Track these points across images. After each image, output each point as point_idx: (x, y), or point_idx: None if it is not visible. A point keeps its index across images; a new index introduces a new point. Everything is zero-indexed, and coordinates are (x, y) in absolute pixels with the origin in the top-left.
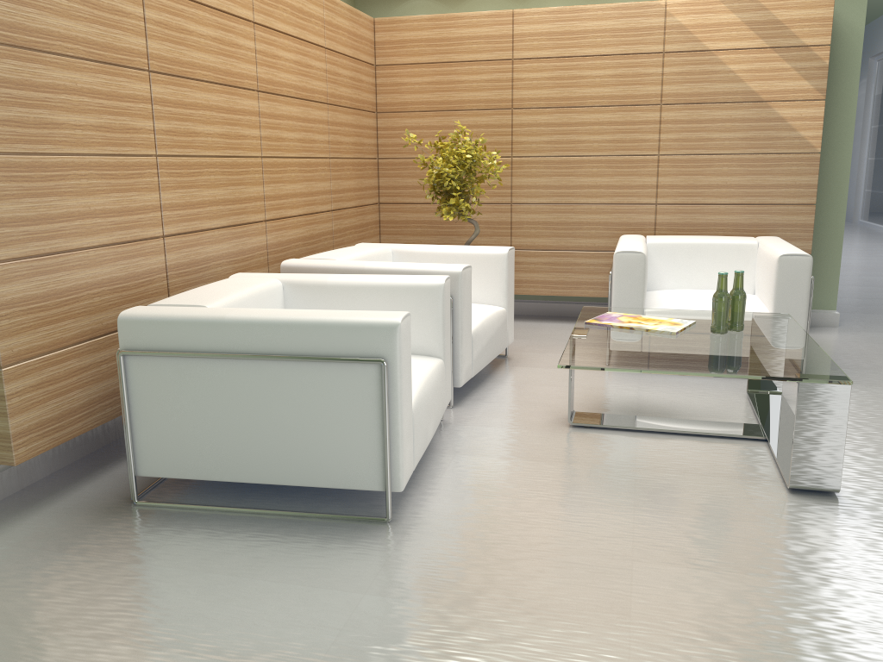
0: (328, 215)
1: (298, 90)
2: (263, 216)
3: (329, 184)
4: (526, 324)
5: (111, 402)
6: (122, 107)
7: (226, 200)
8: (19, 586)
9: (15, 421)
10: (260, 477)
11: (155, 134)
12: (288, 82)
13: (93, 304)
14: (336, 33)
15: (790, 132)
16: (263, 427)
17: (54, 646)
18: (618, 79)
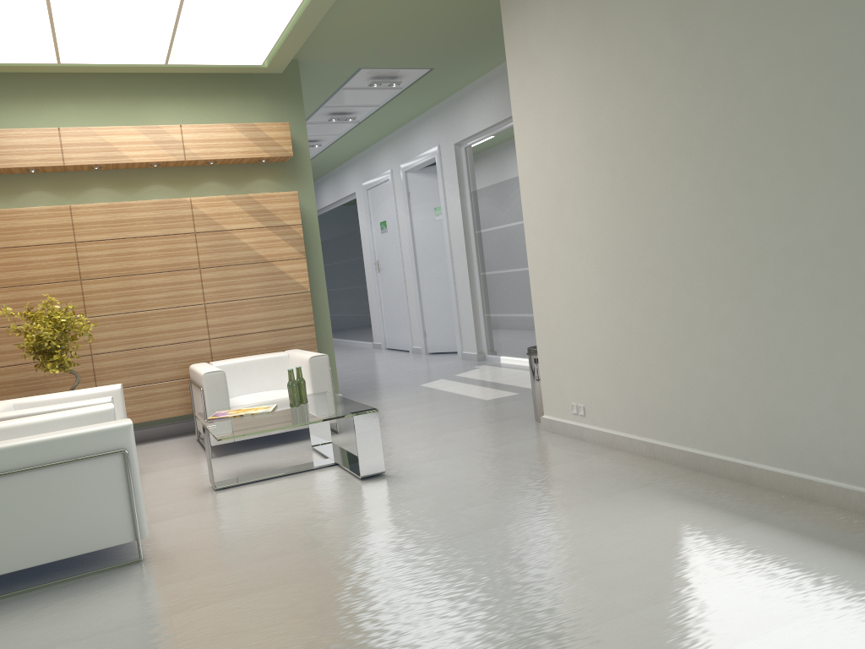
0: None
1: None
2: None
3: None
4: None
5: None
6: None
7: None
8: None
9: None
10: (36, 561)
11: None
12: None
13: None
14: None
15: (289, 280)
16: (35, 521)
17: None
18: (165, 253)
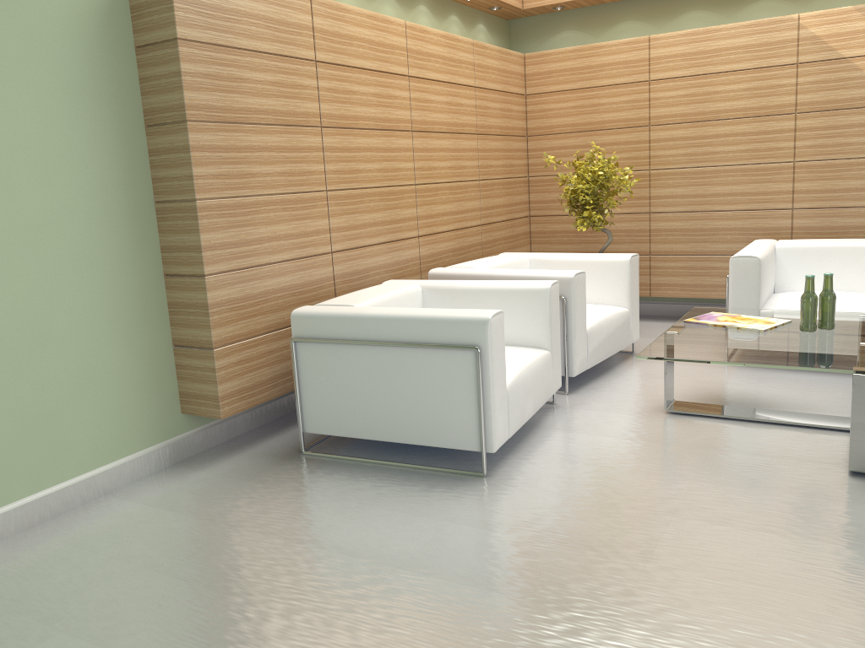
0: (478, 229)
1: (449, 126)
2: (416, 233)
3: (479, 203)
4: (664, 324)
5: (290, 378)
6: (300, 156)
7: (383, 221)
8: (219, 499)
9: (222, 387)
10: (390, 437)
11: (326, 174)
12: (439, 120)
13: (277, 304)
14: (486, 72)
15: None
16: (391, 398)
17: (236, 535)
18: (752, 92)
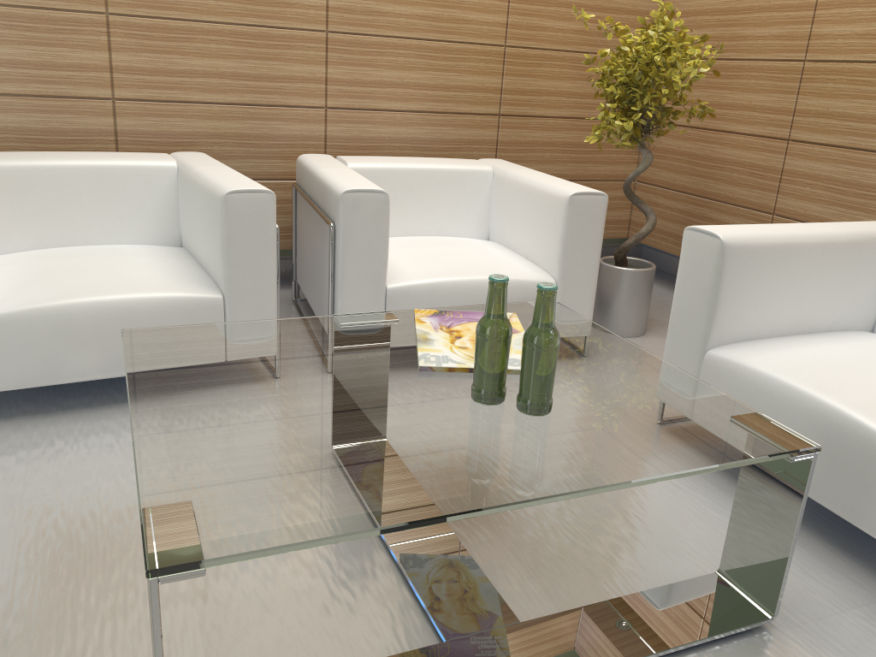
0: (489, 120)
1: None
2: (320, 102)
3: (498, 81)
4: None
5: None
6: None
7: (240, 74)
8: None
9: None
10: None
11: None
12: None
13: None
14: None
15: None
16: None
17: None
18: None
